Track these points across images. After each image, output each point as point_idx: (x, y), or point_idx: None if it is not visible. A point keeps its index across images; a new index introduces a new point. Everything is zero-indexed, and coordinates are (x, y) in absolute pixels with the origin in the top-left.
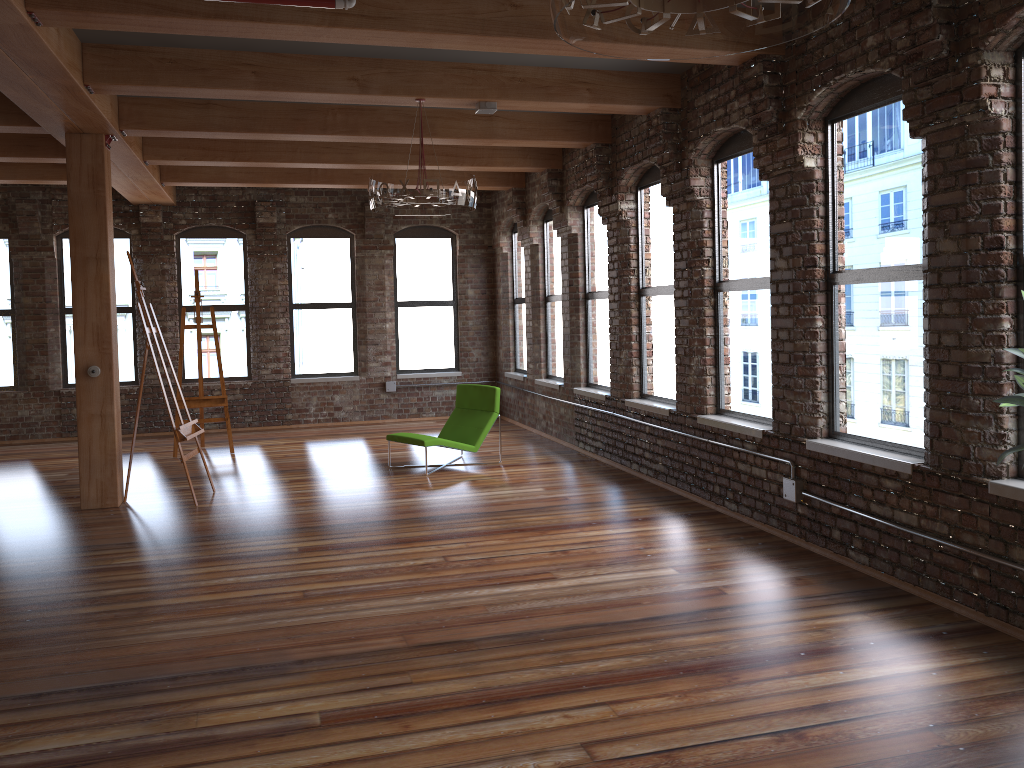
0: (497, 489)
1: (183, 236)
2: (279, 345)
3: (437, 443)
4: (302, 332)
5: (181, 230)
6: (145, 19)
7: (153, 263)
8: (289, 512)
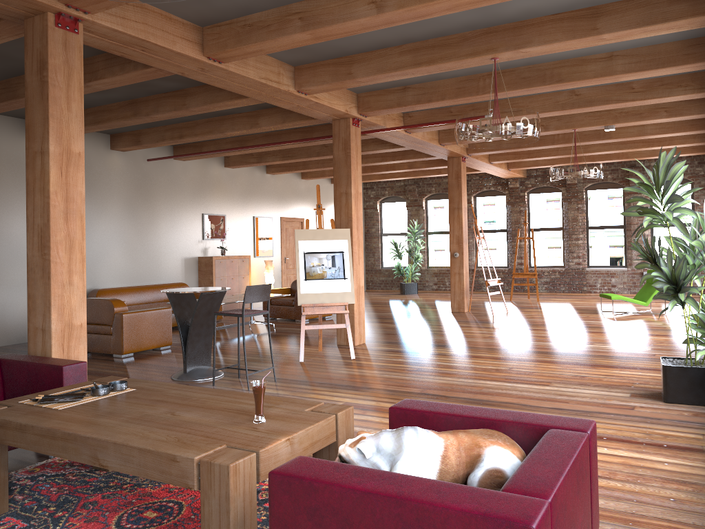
0: (636, 322)
1: (530, 193)
2: (579, 249)
3: (619, 298)
4: (593, 242)
5: (528, 190)
6: (438, 127)
7: (515, 207)
8: (525, 319)
